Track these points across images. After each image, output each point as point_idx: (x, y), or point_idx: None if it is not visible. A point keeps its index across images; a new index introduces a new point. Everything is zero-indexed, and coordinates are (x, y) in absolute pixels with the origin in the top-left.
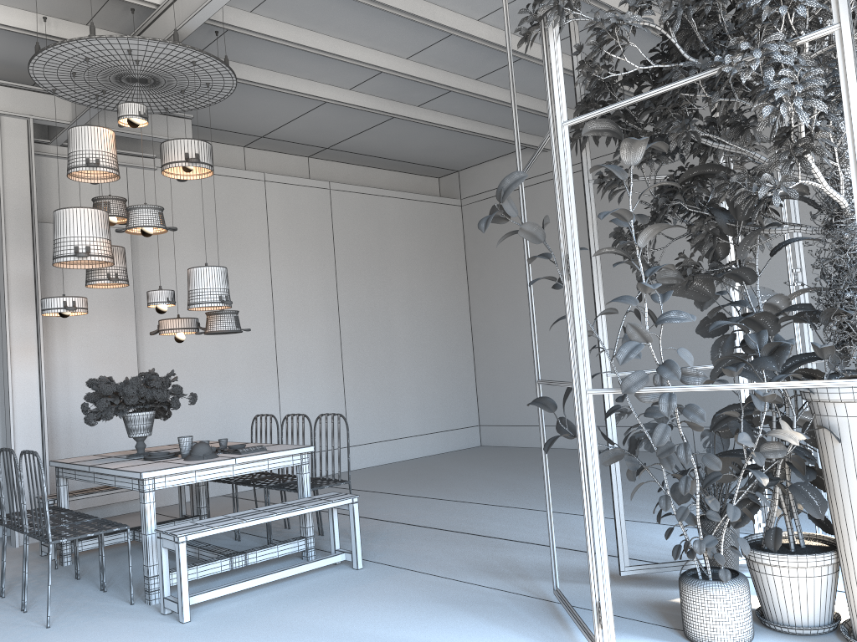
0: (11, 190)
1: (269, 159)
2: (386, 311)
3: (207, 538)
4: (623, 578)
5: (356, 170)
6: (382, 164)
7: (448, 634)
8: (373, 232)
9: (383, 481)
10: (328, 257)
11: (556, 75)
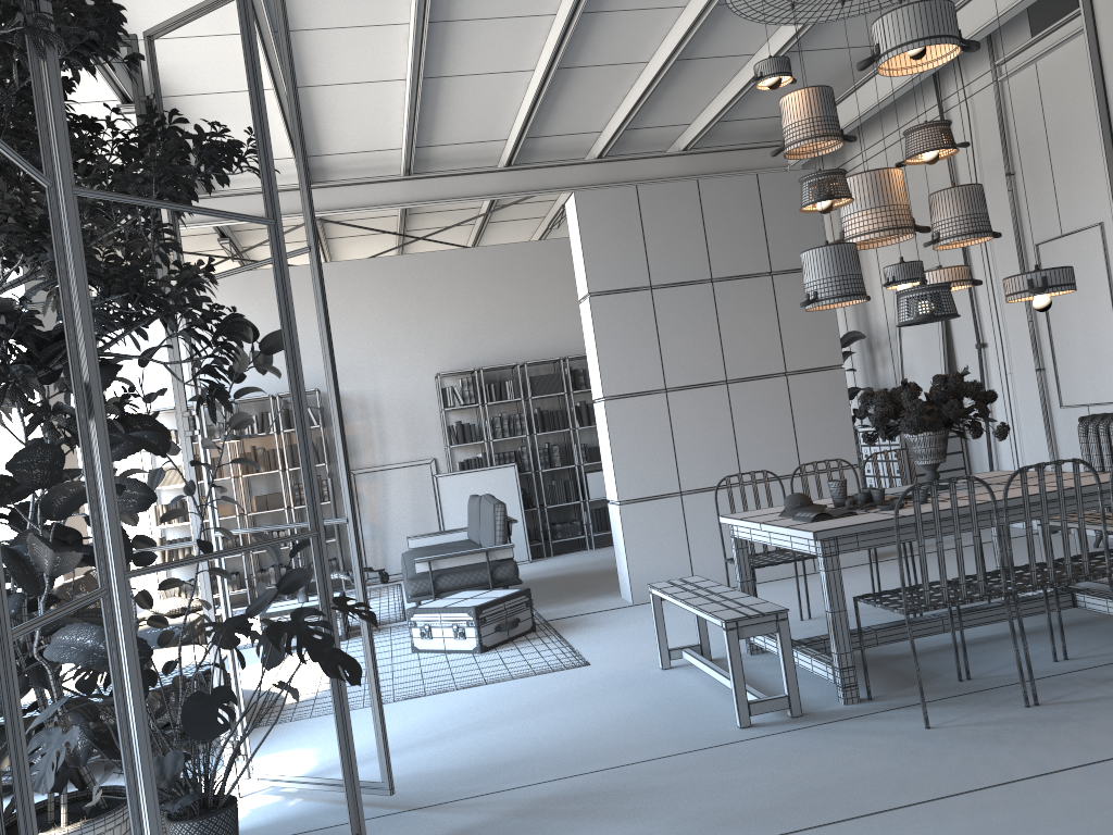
0: (1110, 62)
1: None
2: None
3: (1104, 644)
4: None
5: None
6: None
7: (433, 754)
8: None
9: None
10: None
11: None
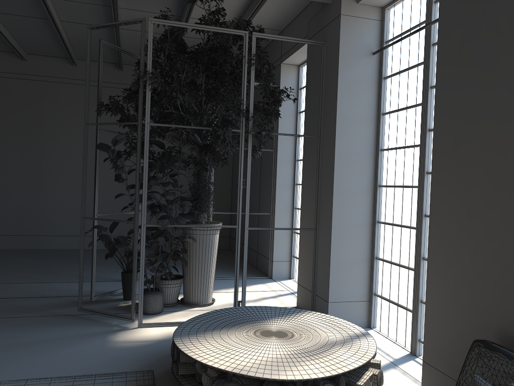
0: None
1: None
2: None
3: None
4: (85, 302)
5: None
6: None
7: (52, 333)
8: None
9: None
10: None
11: (148, 104)
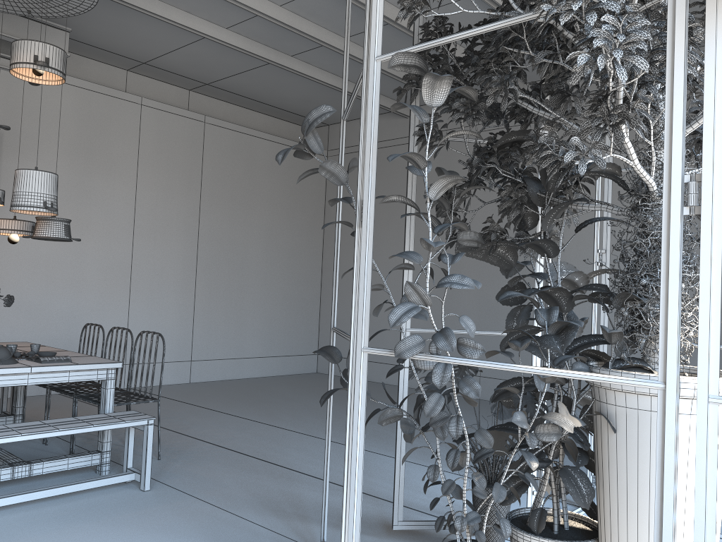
0: None
1: (150, 85)
2: (244, 241)
3: None
4: (396, 530)
5: (234, 110)
6: (259, 107)
7: None
8: (241, 168)
9: (215, 397)
10: (195, 185)
11: (376, 5)
